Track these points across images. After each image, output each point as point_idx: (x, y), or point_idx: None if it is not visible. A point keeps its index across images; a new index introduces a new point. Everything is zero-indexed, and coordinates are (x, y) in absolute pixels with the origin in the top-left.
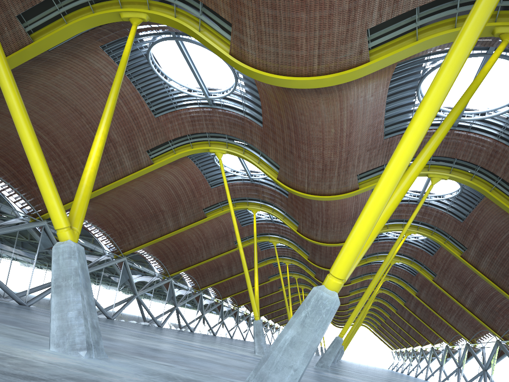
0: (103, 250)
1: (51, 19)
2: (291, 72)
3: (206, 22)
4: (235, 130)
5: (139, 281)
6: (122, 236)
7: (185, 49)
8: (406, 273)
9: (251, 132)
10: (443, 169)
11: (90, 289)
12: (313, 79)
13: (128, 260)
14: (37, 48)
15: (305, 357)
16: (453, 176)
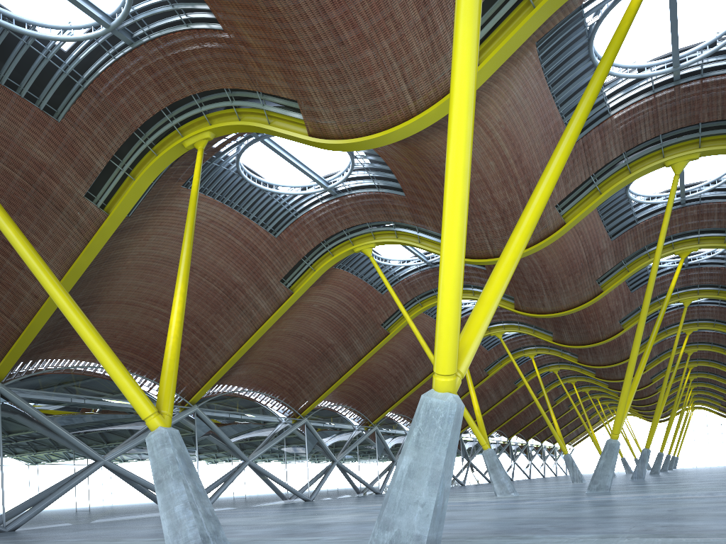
0: (275, 418)
1: (120, 182)
2: (385, 125)
3: (271, 110)
4: (376, 212)
5: (335, 442)
6: (293, 392)
7: (276, 145)
8: (722, 310)
9: (395, 207)
10: (686, 146)
11: (195, 474)
12: (414, 120)
13: (311, 420)
14: (114, 220)
15: (431, 486)
16: (706, 149)
